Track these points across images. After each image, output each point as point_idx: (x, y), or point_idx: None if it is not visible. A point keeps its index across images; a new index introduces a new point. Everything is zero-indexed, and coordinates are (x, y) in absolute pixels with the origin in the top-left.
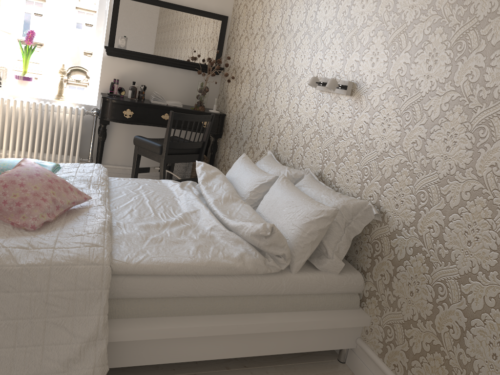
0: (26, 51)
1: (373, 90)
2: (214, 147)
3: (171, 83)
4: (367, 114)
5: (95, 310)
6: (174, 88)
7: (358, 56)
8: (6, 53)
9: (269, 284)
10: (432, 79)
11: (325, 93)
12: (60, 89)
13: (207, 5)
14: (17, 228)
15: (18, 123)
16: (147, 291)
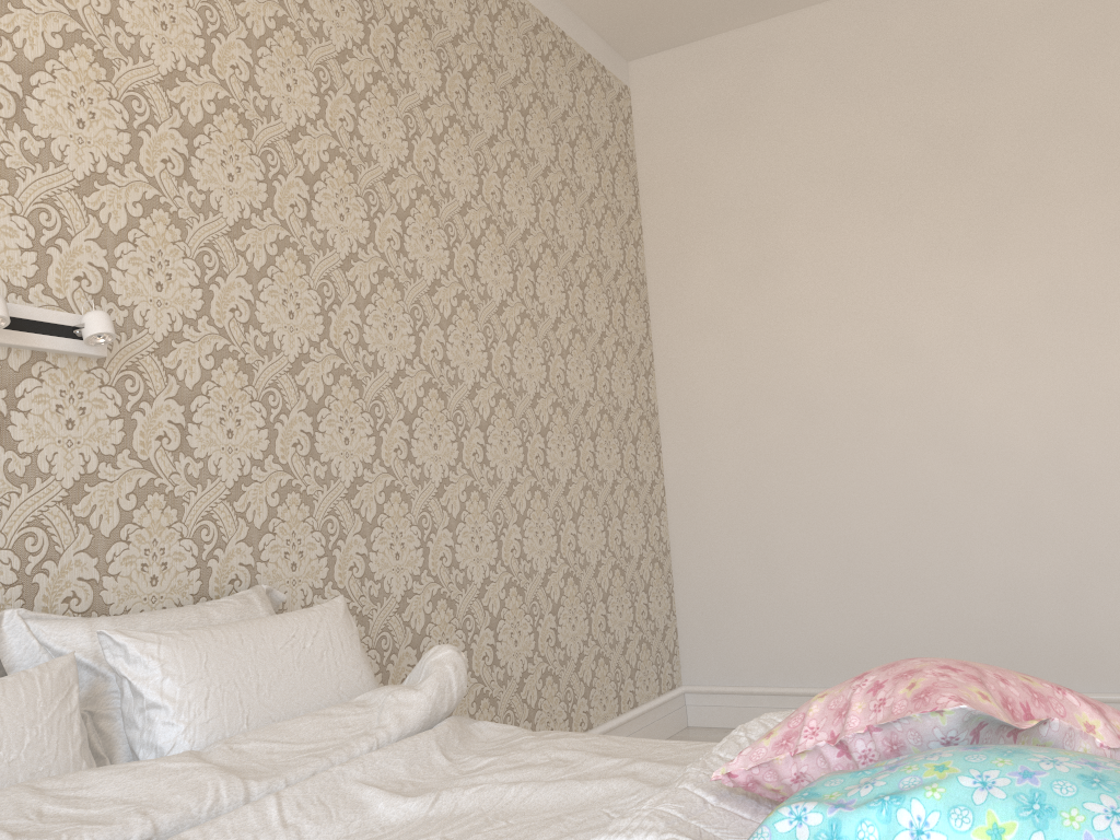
0: None
1: (176, 347)
2: None
3: None
4: (173, 402)
5: None
6: None
7: (101, 255)
8: None
9: None
10: (299, 335)
11: None
12: None
13: None
14: None
15: None
16: None
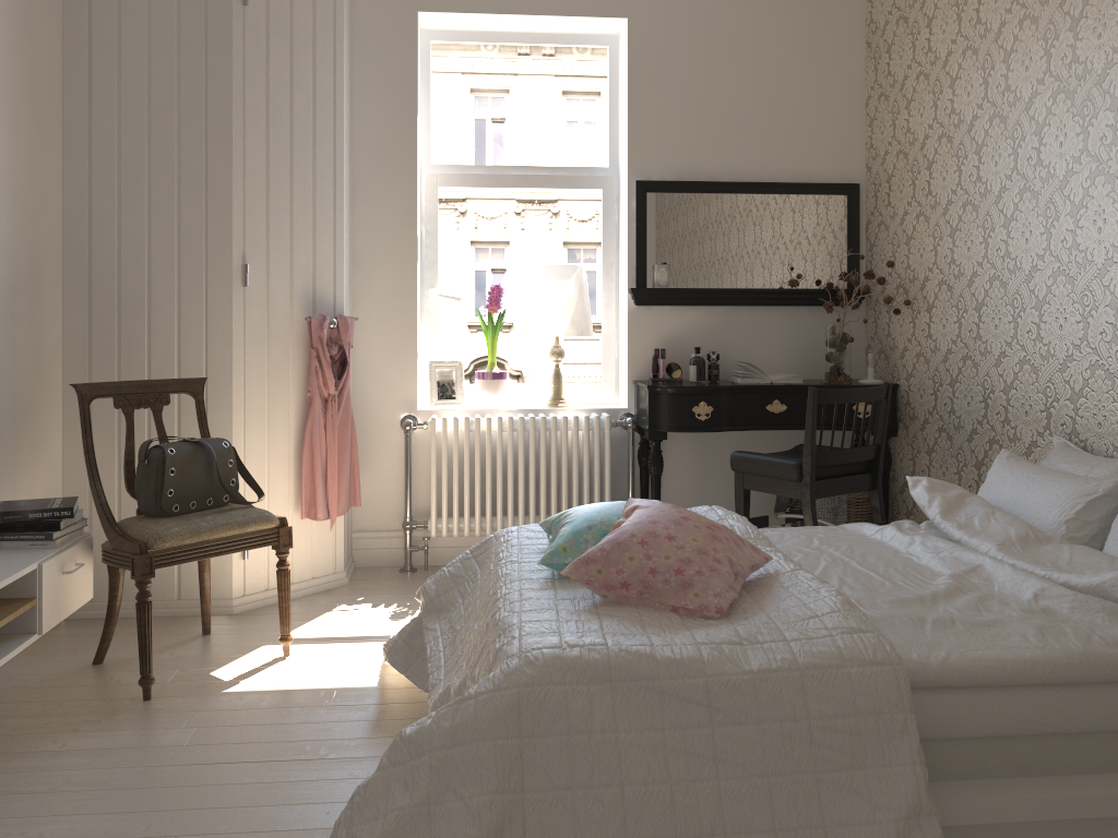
0: (492, 324)
1: None
2: (885, 458)
3: (765, 339)
4: None
5: (902, 755)
6: (772, 348)
7: None
8: (453, 336)
9: None
10: None
11: None
12: (557, 386)
13: (812, 170)
14: (687, 616)
15: (498, 461)
16: (971, 721)
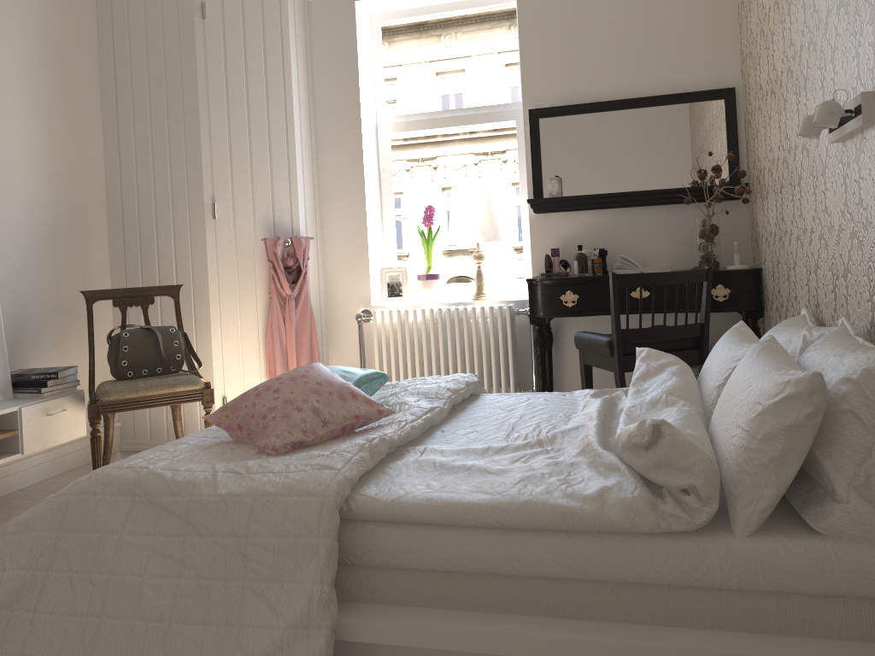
0: (425, 237)
1: None
2: None
3: (652, 235)
4: None
5: (308, 574)
6: (659, 243)
7: (870, 31)
8: (407, 248)
9: (675, 558)
10: None
11: (848, 144)
12: (478, 283)
13: (688, 81)
14: (261, 453)
15: (423, 344)
16: (416, 554)
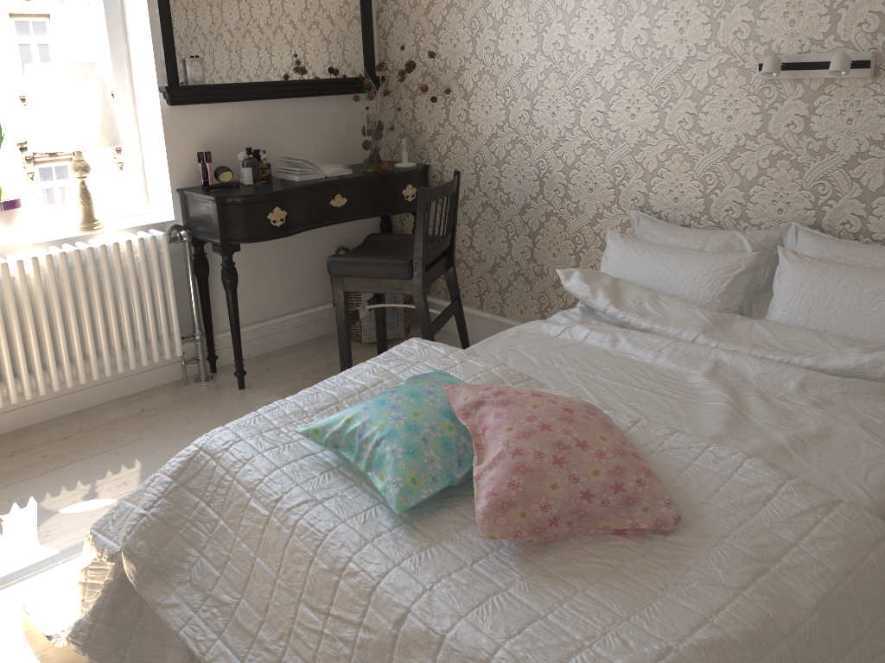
0: None
1: None
2: None
3: (300, 132)
4: None
5: None
6: (307, 140)
7: (879, 3)
8: None
9: None
10: None
11: (786, 83)
12: (88, 206)
13: None
14: (639, 536)
15: (41, 309)
16: None
